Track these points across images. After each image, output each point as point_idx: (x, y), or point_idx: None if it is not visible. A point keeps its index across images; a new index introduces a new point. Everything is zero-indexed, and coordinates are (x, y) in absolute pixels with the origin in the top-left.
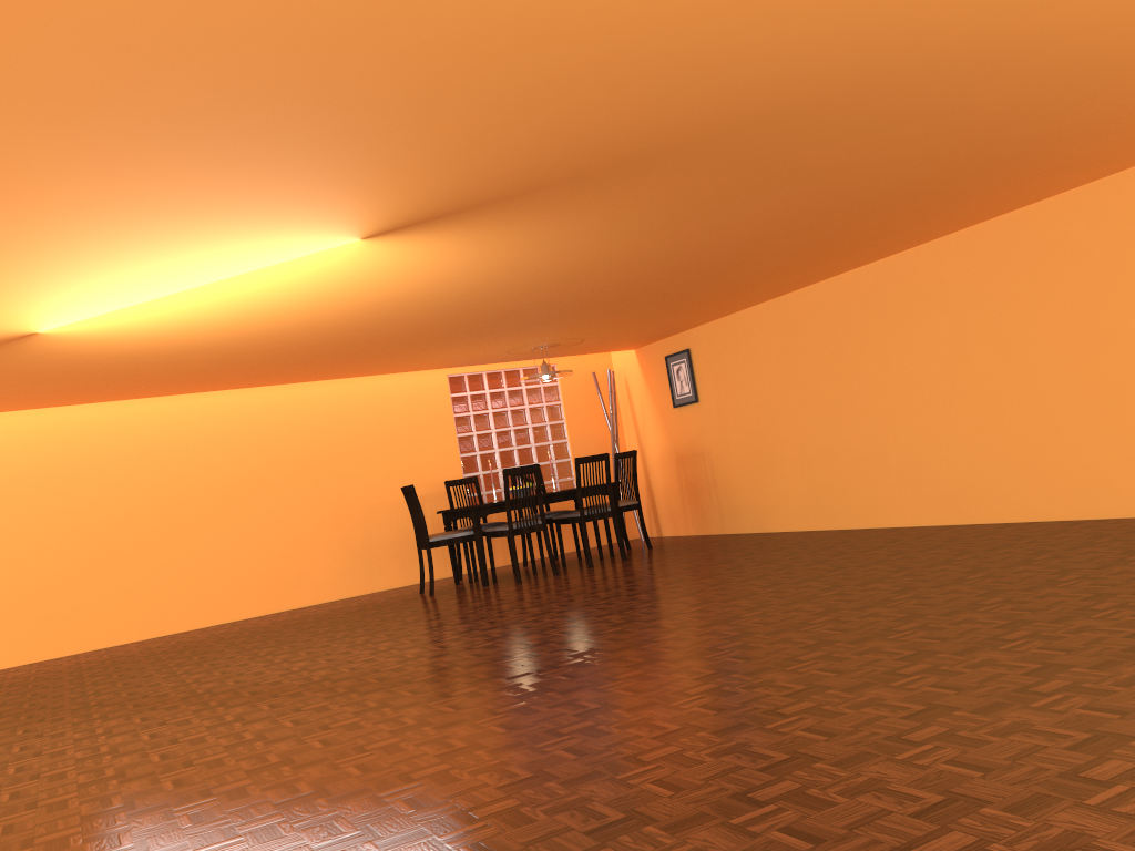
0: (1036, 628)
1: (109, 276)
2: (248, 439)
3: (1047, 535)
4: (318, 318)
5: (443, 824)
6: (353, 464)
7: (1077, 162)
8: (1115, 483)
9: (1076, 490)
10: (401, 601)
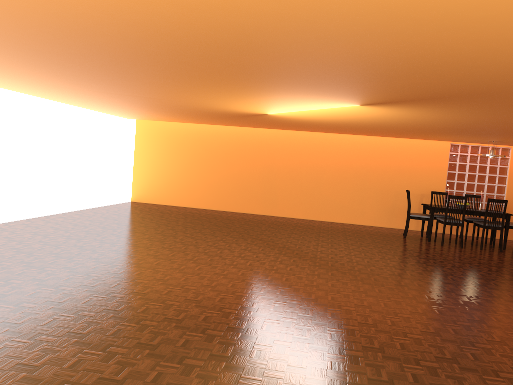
0: None
1: (278, 105)
2: (355, 154)
3: None
4: (366, 121)
5: (271, 316)
6: (395, 173)
7: None
8: None
9: None
10: (391, 236)
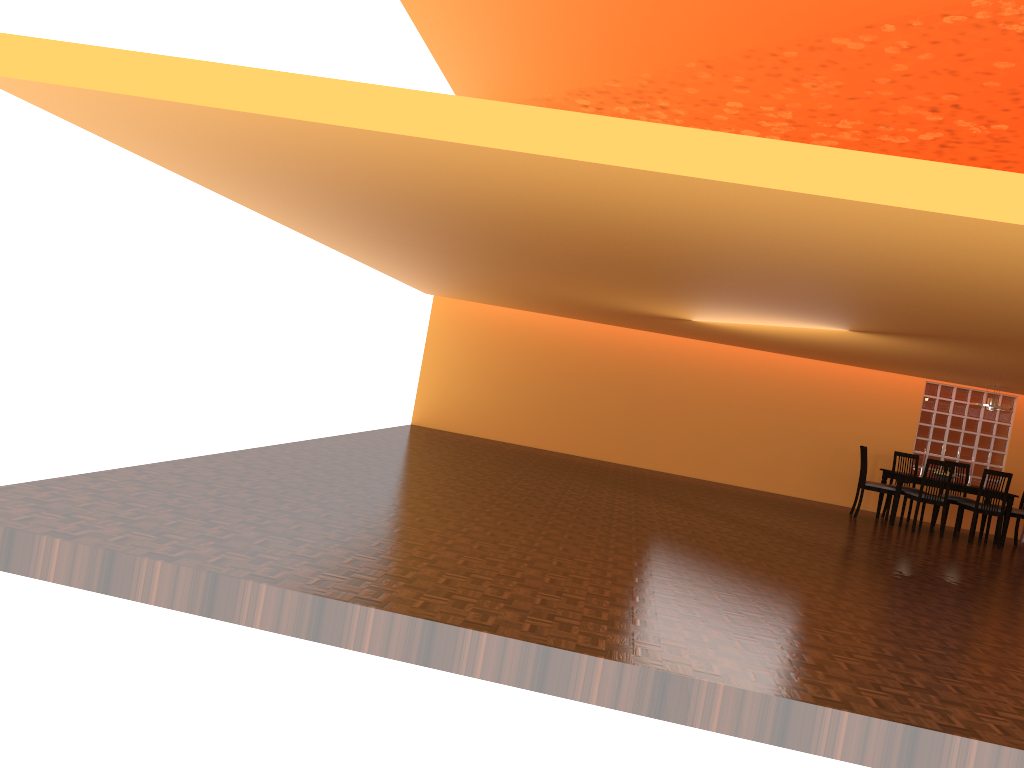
0: None
1: (730, 316)
2: (779, 383)
3: None
4: (829, 344)
5: (772, 572)
6: (838, 419)
7: None
8: None
9: None
10: (834, 512)
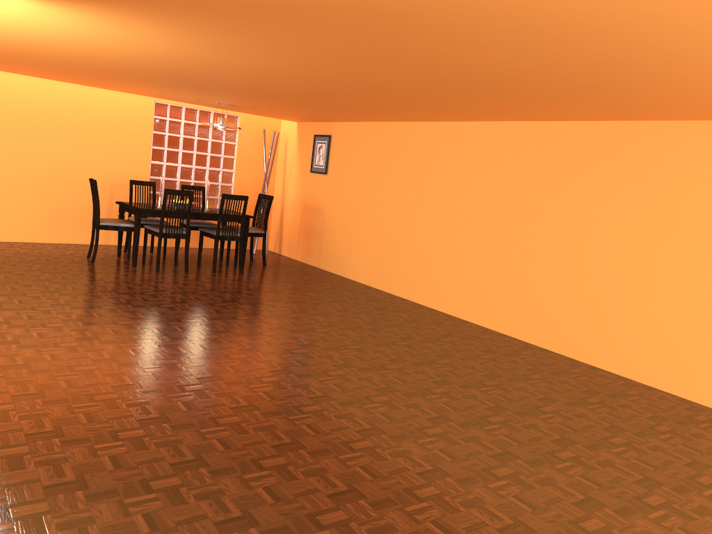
0: (445, 488)
1: None
2: None
3: (505, 355)
4: (10, 39)
5: None
6: (64, 147)
7: (614, 108)
8: (561, 329)
9: (536, 324)
10: (68, 261)
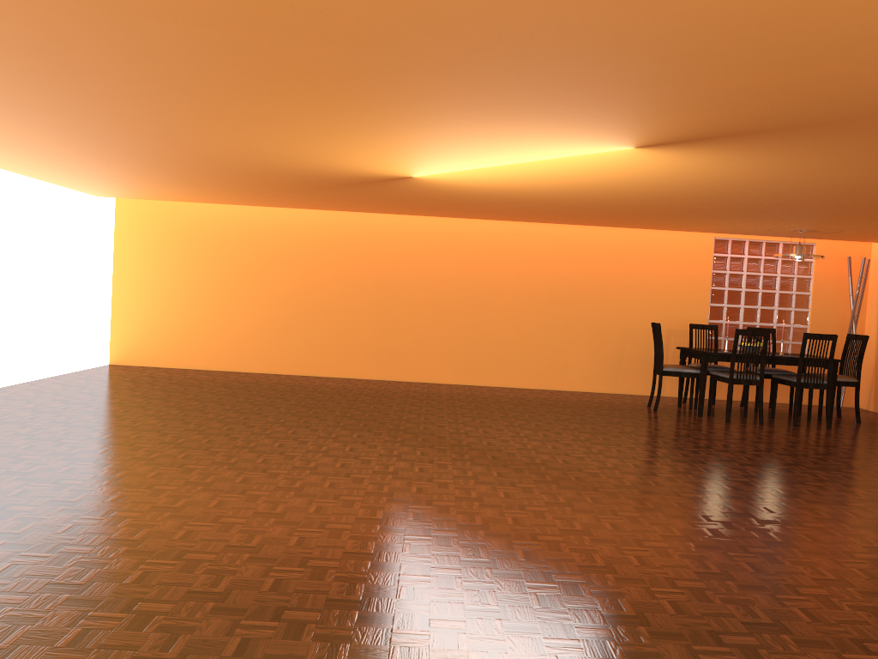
0: None
1: (454, 152)
2: (549, 260)
3: None
4: (604, 191)
5: (551, 629)
6: (621, 294)
7: None
8: None
9: None
10: (630, 409)
